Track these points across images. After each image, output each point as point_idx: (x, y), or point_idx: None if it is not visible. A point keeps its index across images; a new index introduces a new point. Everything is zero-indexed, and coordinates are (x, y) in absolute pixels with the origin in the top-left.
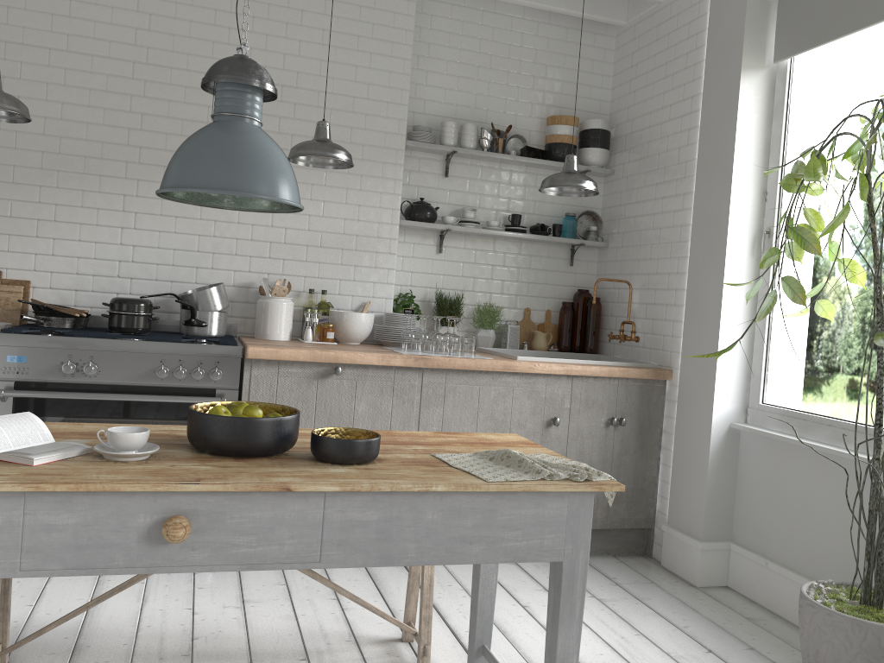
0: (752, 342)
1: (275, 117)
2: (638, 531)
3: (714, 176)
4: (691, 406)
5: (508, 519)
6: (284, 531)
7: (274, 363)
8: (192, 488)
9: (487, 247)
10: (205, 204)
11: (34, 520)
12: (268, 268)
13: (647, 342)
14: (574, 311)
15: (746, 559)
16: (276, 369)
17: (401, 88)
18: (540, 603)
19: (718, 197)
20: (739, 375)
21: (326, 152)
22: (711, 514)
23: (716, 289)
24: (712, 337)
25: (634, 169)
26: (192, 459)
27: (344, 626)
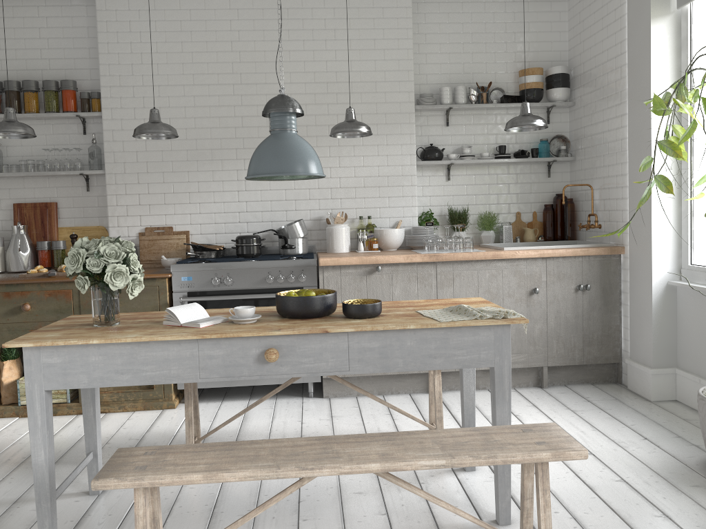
0: (680, 220)
1: (325, 105)
2: (610, 365)
3: (639, 100)
4: (637, 271)
5: (457, 343)
6: (327, 354)
7: (337, 268)
8: (276, 333)
9: (483, 172)
10: (273, 179)
11: (203, 353)
12: (331, 205)
13: (606, 228)
14: (553, 210)
15: (686, 379)
16: (339, 271)
17: (408, 70)
18: (528, 413)
19: (643, 115)
20: (671, 245)
21: (352, 128)
22: (658, 348)
23: (647, 184)
24: (647, 219)
25: (587, 100)
26: (278, 321)
27: (393, 428)
